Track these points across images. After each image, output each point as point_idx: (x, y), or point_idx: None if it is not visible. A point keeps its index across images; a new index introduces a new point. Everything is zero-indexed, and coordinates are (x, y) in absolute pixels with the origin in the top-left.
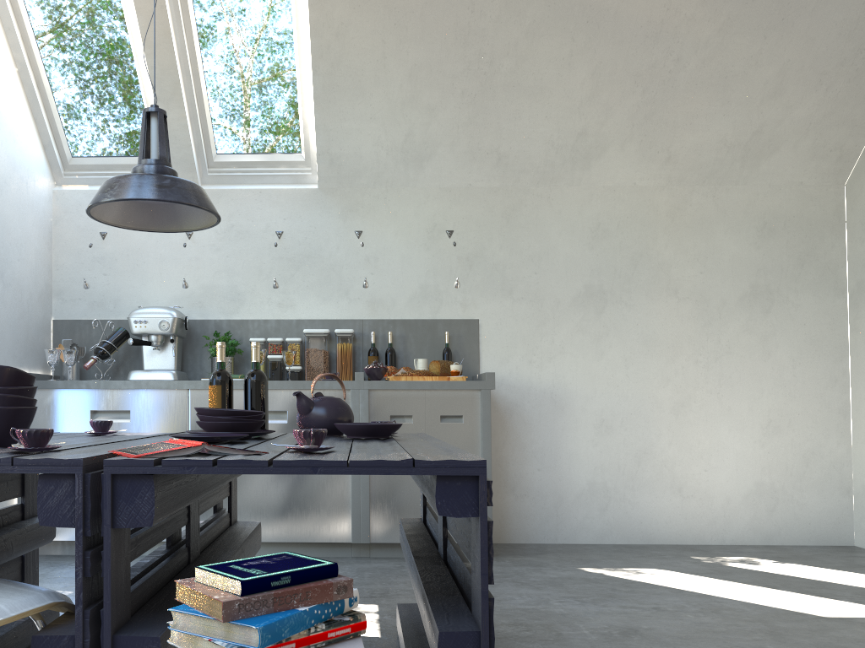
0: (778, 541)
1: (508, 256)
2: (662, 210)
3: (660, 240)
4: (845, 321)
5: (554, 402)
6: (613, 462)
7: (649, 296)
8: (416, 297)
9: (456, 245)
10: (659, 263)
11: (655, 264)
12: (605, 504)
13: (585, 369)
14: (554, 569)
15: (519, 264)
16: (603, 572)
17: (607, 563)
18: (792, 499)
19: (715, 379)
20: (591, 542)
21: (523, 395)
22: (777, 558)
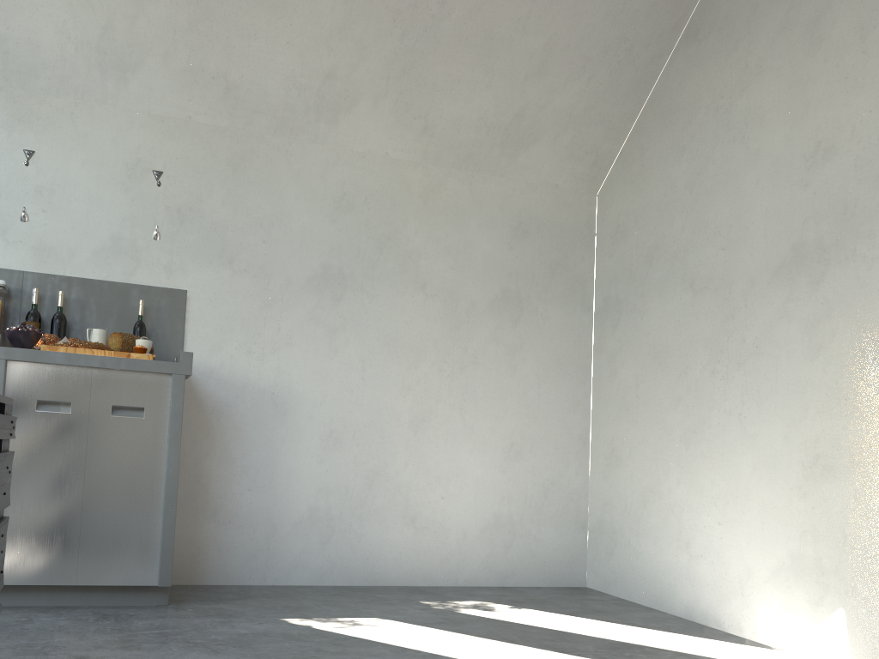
0: (513, 582)
1: (231, 216)
2: (415, 190)
3: (411, 225)
4: (590, 341)
5: (275, 406)
6: (341, 484)
7: (394, 288)
8: (104, 251)
9: (165, 191)
10: (408, 251)
11: (404, 251)
12: (327, 536)
13: (316, 368)
14: (249, 622)
15: (245, 228)
16: (312, 624)
17: (320, 611)
18: (530, 534)
19: (459, 392)
20: (308, 584)
21: (237, 393)
22: (513, 603)
